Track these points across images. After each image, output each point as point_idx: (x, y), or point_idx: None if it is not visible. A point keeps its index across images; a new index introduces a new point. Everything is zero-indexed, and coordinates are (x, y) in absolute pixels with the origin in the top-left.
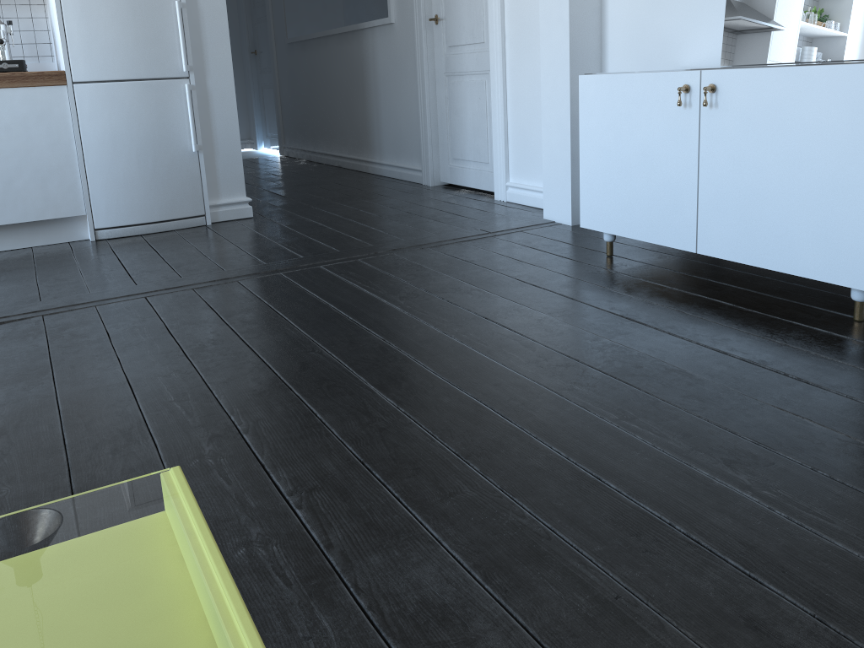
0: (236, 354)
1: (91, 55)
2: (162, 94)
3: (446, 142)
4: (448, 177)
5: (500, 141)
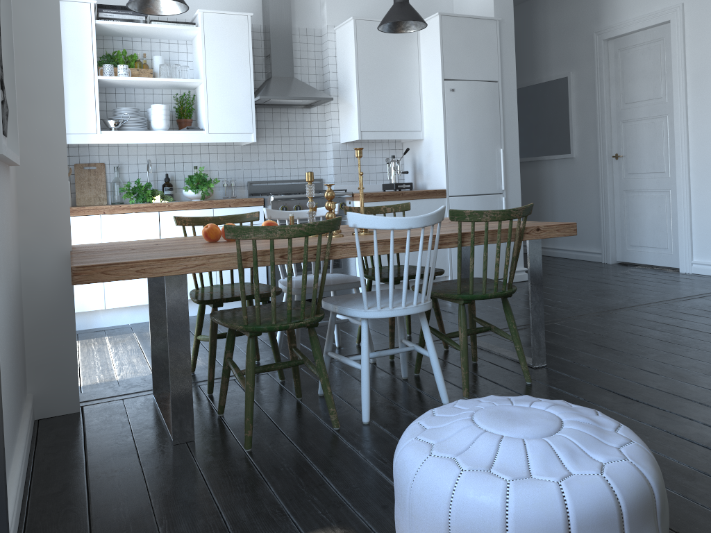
0: (704, 343)
1: (459, 180)
2: (490, 203)
3: (624, 234)
4: (624, 258)
5: (686, 234)
